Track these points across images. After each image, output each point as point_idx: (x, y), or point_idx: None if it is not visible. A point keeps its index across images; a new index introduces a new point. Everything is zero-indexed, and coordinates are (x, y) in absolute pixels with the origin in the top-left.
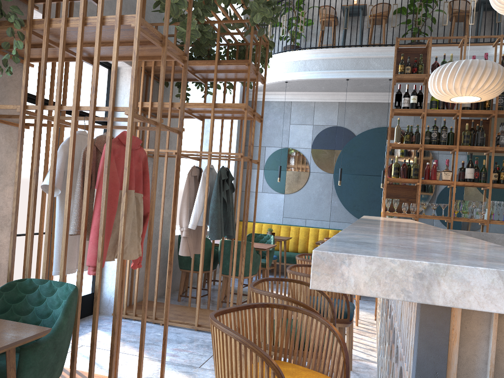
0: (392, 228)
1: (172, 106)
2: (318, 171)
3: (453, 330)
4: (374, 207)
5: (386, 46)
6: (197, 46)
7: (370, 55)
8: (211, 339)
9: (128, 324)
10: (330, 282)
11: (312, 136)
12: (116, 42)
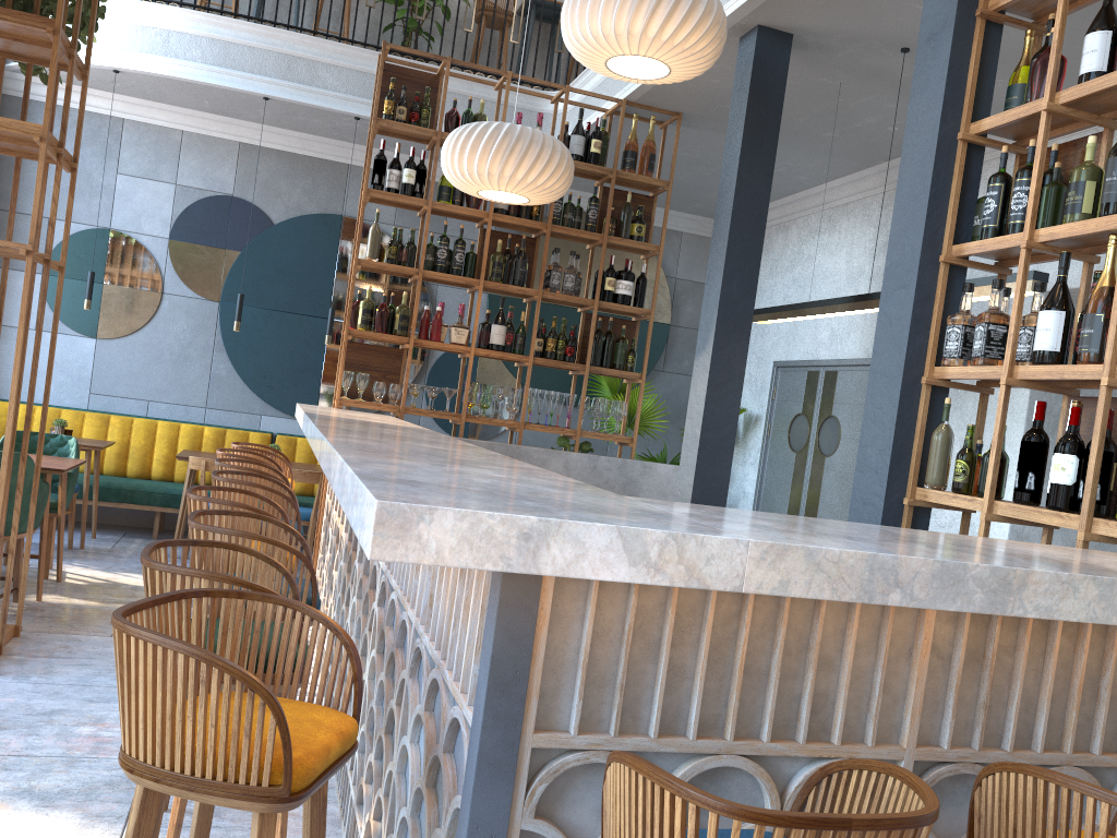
0: (399, 444)
1: None
2: (184, 292)
3: (542, 611)
4: (306, 383)
5: (353, 44)
6: None
7: (320, 56)
8: (119, 663)
9: None
10: (401, 548)
11: (174, 210)
12: None
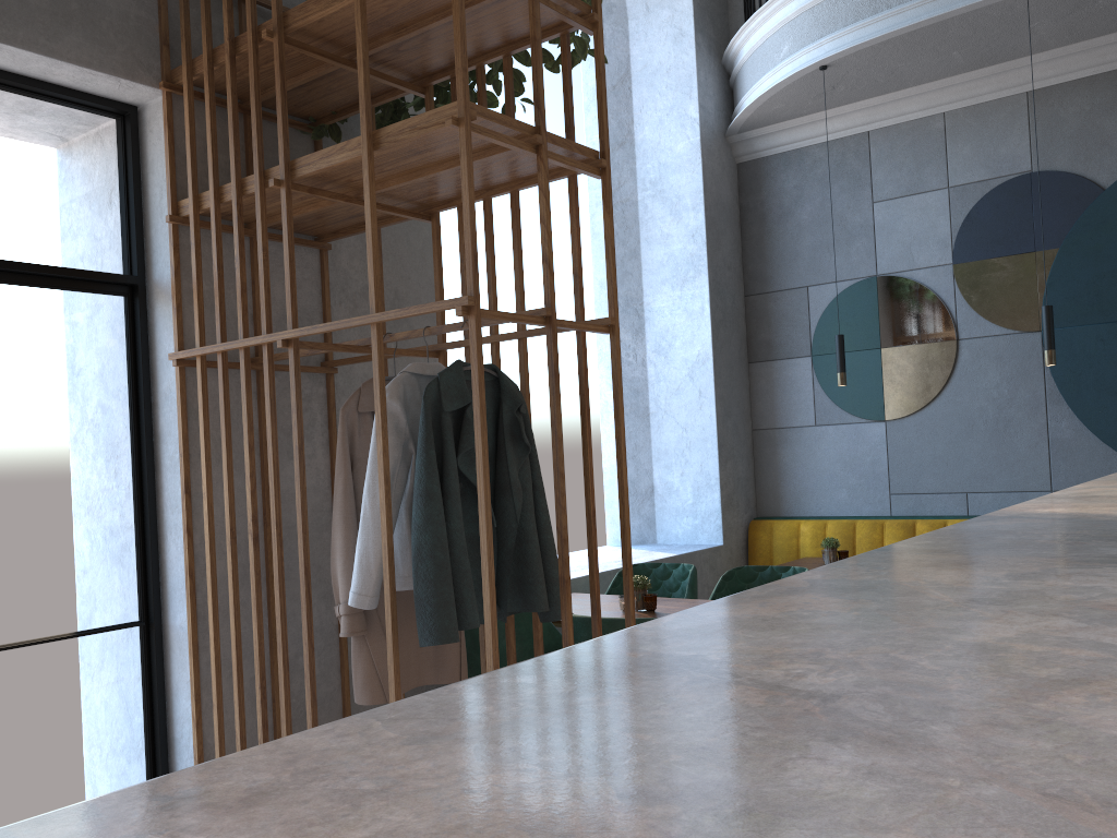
0: None
1: (267, 182)
2: (987, 330)
3: None
4: None
5: None
6: None
7: None
8: None
9: None
10: None
11: (951, 222)
12: None
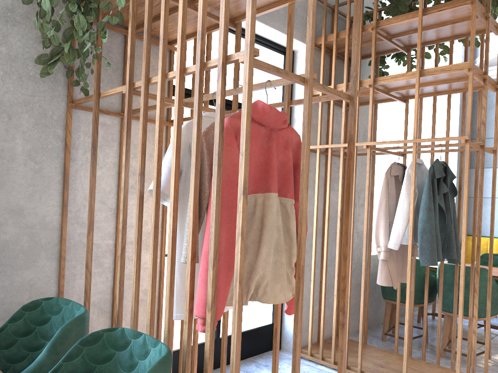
0: None
1: (360, 85)
2: None
3: None
4: None
5: None
6: (394, 3)
7: None
8: None
9: (312, 370)
10: None
11: None
12: None
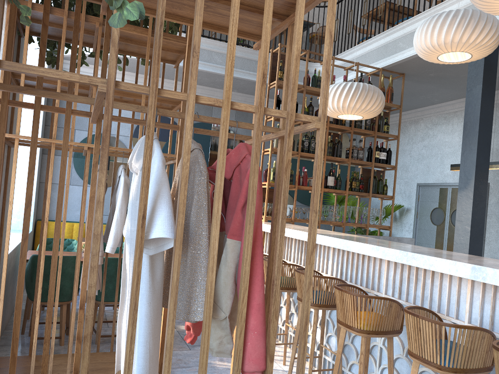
0: None
1: None
2: None
3: None
4: None
5: (226, 42)
6: None
7: (214, 48)
8: None
9: None
10: None
11: None
12: (303, 9)
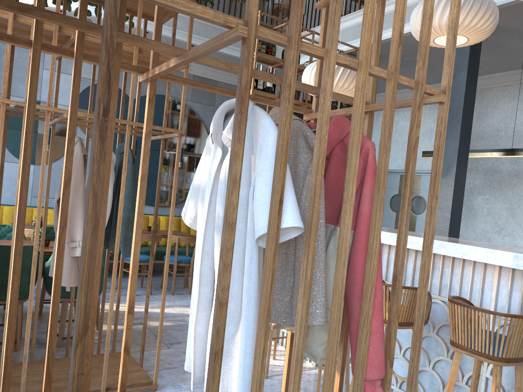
0: None
1: (59, 29)
2: (84, 137)
3: None
4: (150, 185)
5: None
6: None
7: None
8: None
9: None
10: None
11: None
12: None
